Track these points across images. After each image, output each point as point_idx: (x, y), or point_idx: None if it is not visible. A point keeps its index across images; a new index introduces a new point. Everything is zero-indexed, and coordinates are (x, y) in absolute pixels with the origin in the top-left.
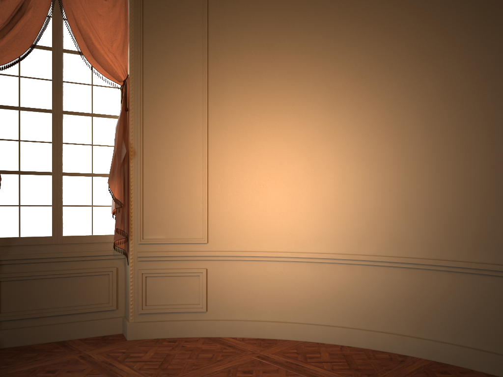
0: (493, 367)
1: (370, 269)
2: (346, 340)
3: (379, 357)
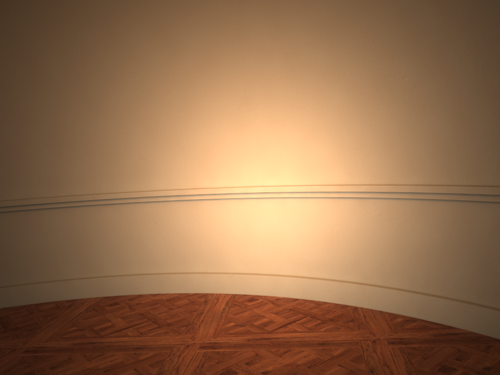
0: (158, 287)
1: (21, 216)
2: (1, 302)
3: (44, 309)
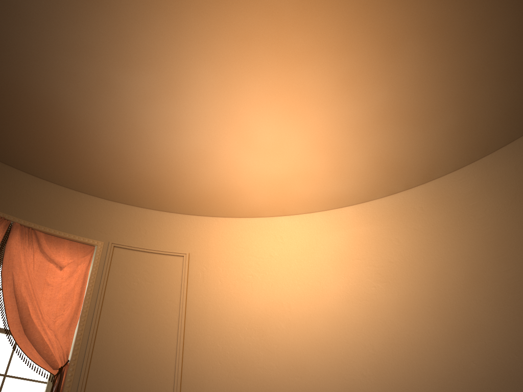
0: None
1: None
2: None
3: None
